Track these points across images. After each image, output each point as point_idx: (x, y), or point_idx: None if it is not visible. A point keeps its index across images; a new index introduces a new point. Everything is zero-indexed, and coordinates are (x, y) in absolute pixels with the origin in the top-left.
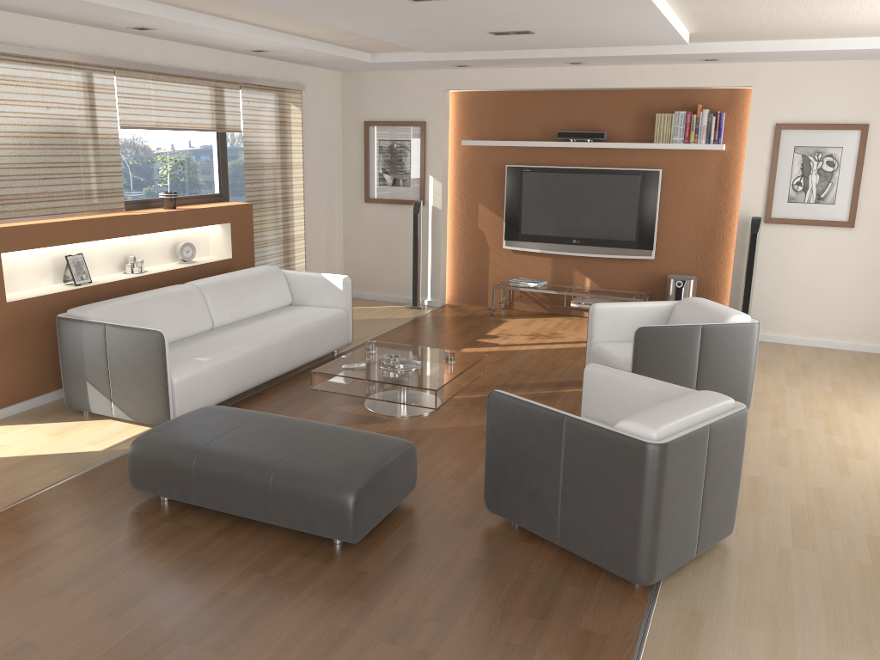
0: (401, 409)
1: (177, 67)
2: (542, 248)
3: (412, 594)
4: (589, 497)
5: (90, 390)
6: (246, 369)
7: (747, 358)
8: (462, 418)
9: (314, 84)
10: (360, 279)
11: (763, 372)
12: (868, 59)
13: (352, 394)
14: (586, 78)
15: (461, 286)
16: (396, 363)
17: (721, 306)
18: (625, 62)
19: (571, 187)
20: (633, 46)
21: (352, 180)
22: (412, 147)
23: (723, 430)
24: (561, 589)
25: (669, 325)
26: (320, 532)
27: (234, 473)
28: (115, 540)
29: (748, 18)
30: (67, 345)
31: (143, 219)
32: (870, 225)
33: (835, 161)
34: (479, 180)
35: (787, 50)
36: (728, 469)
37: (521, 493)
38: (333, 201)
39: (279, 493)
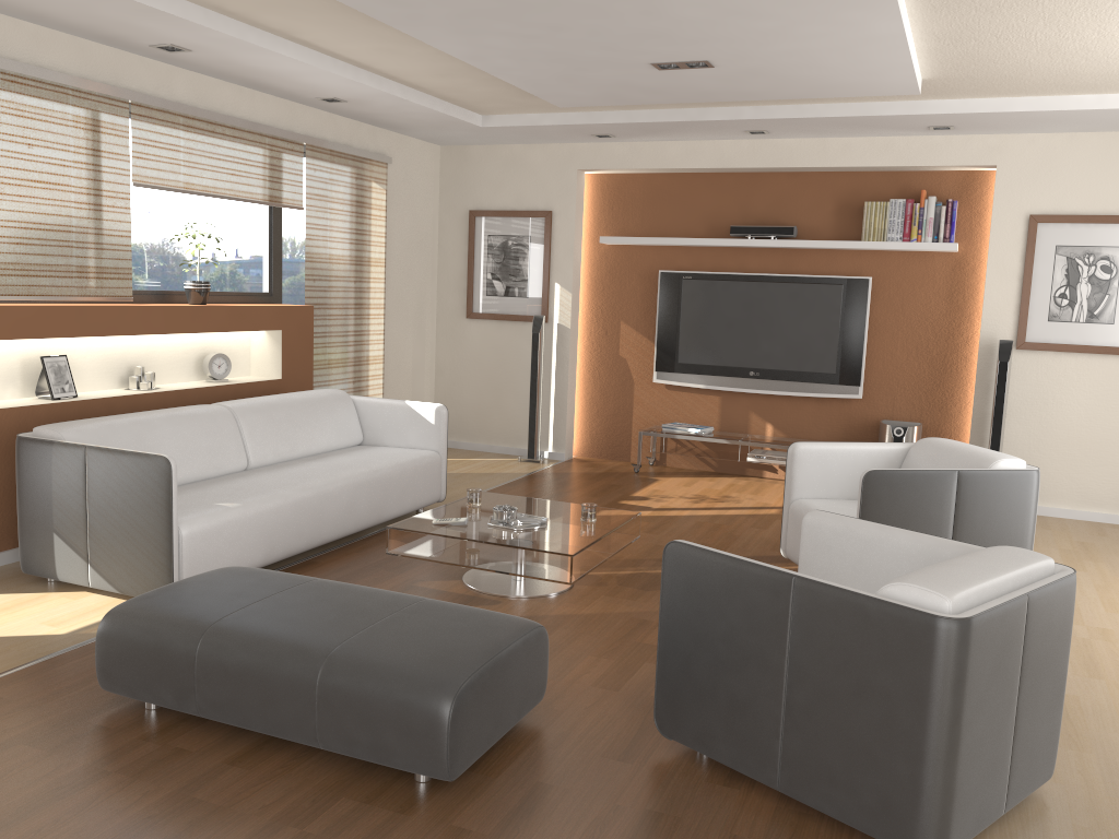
0: (517, 587)
1: (219, 113)
2: (707, 383)
3: None
4: (836, 709)
5: (58, 546)
6: (291, 525)
7: (1022, 522)
8: (607, 602)
9: (404, 158)
10: (456, 422)
11: None
12: None
13: (447, 560)
14: (770, 155)
15: (595, 434)
16: (512, 518)
17: (979, 448)
18: (824, 131)
19: (747, 300)
20: (839, 105)
21: (451, 289)
22: (532, 245)
23: (1045, 606)
24: None
25: (912, 469)
26: (395, 761)
27: (260, 663)
28: (62, 770)
29: (1012, 49)
30: (29, 478)
31: (157, 313)
32: None
33: (1113, 265)
34: (623, 290)
35: (1051, 109)
36: (1050, 670)
37: (716, 705)
38: (424, 315)
39: (331, 696)
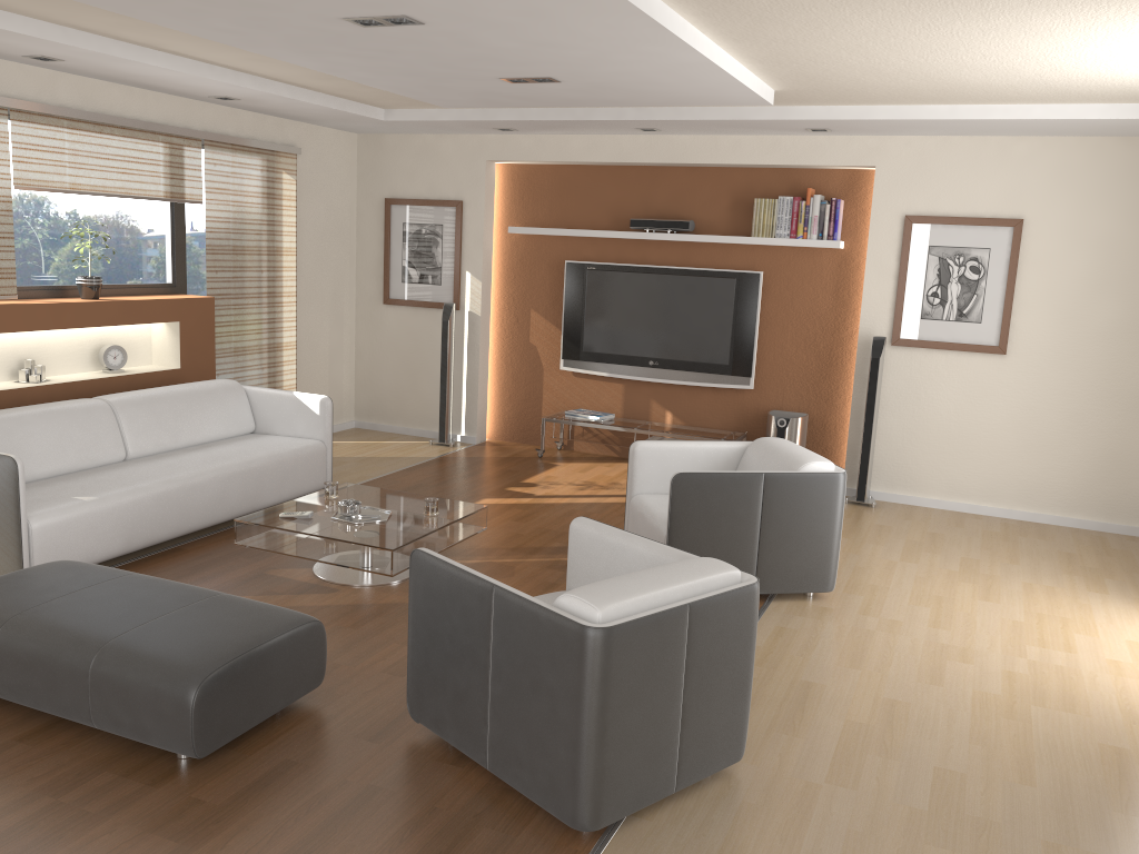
0: (360, 576)
1: (107, 114)
2: (610, 371)
3: (253, 834)
4: (520, 701)
5: None
6: (154, 515)
7: (828, 521)
8: None
9: (316, 147)
10: (376, 405)
11: (875, 542)
12: (1021, 135)
13: (287, 552)
14: (666, 150)
15: (507, 418)
16: (354, 512)
17: (800, 449)
18: (711, 130)
19: (647, 292)
20: (714, 108)
21: (369, 275)
22: (444, 233)
23: (714, 613)
24: (472, 833)
25: (720, 471)
26: (153, 741)
27: (45, 653)
28: None
29: (837, 70)
30: None
31: (42, 310)
32: (1026, 352)
33: (981, 266)
34: (533, 279)
35: (908, 118)
36: (727, 668)
37: (446, 694)
38: (342, 301)
39: (100, 684)
